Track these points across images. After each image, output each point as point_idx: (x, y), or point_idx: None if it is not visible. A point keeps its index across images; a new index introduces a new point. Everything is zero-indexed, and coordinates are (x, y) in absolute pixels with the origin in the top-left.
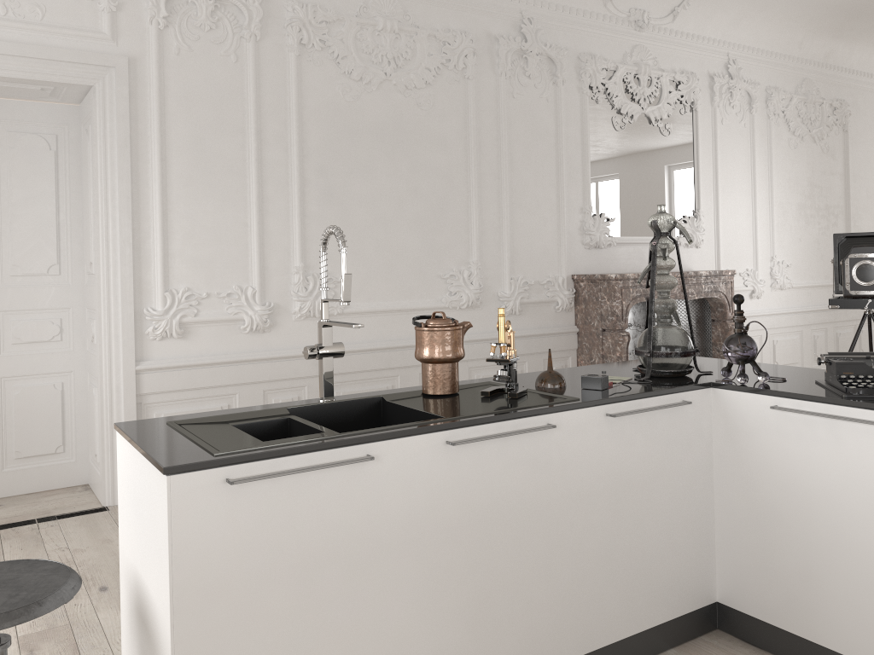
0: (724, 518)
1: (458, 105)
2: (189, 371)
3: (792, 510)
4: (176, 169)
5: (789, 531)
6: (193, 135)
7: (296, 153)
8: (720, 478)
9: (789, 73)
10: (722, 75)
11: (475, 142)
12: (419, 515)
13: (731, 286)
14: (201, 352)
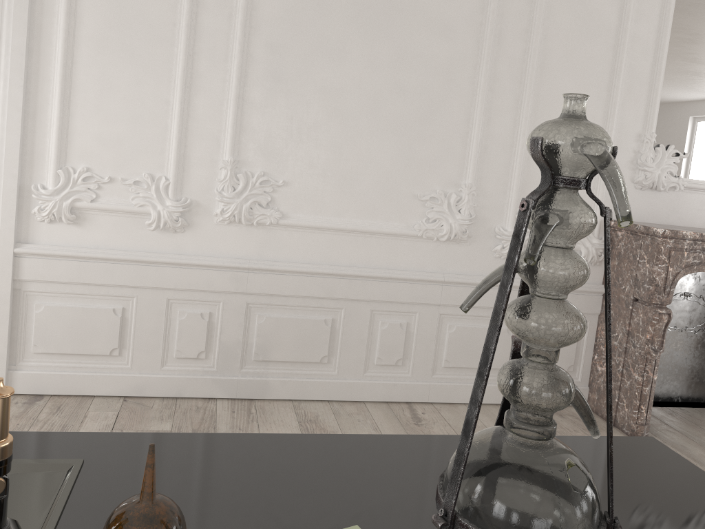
0: None
1: None
2: (78, 263)
3: None
4: (87, 27)
5: None
6: None
7: (240, 21)
8: None
9: None
10: None
11: (493, 32)
12: None
13: None
14: (96, 244)
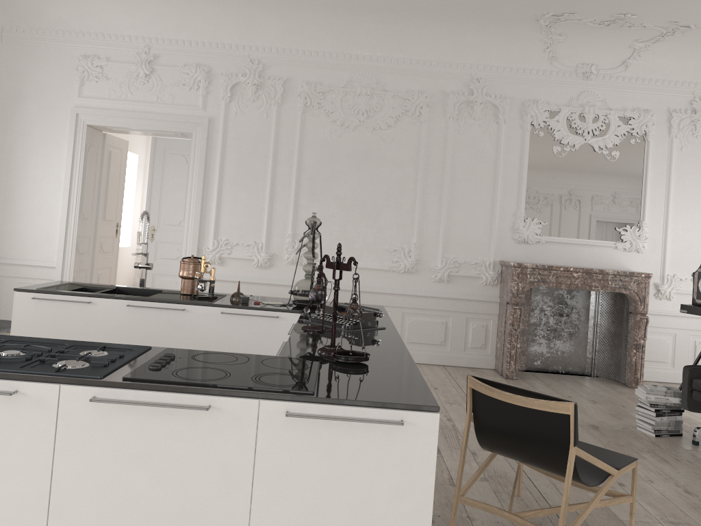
0: None
1: (413, 139)
2: (222, 283)
3: None
4: (228, 175)
5: None
6: (239, 157)
7: (295, 168)
8: None
9: None
10: (686, 110)
11: (423, 164)
12: (112, 332)
13: (644, 286)
14: (230, 274)
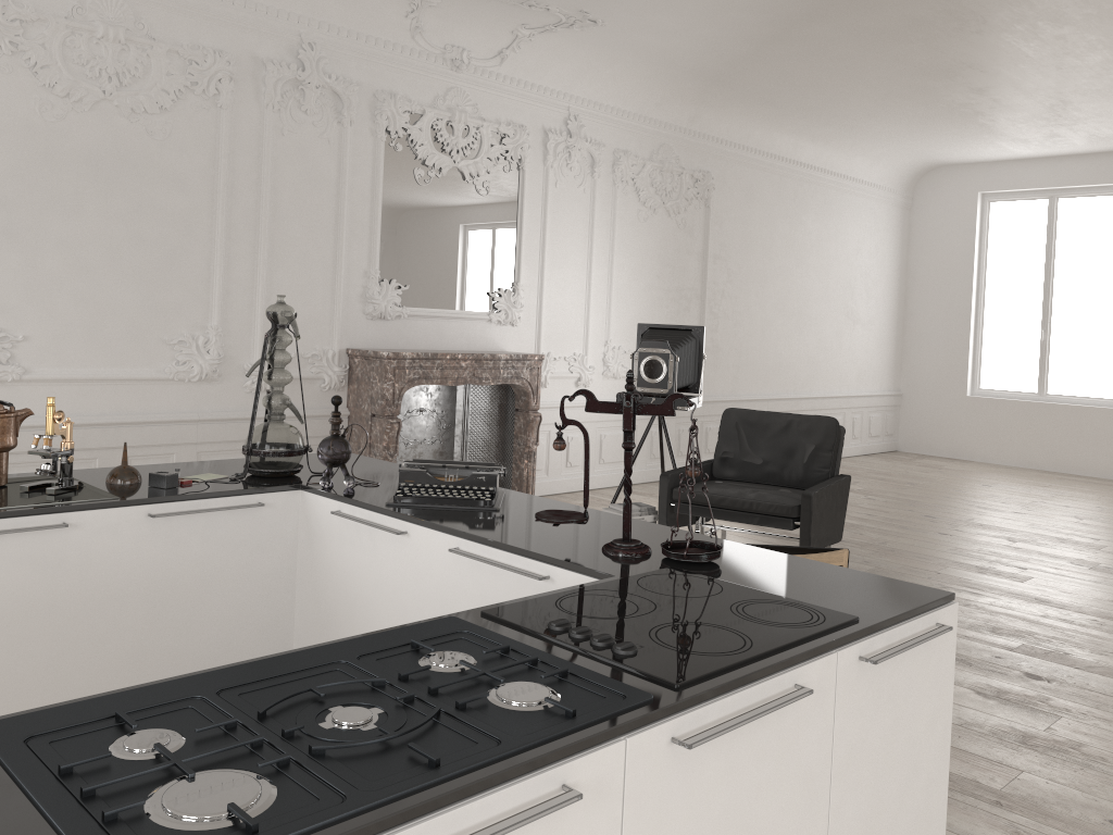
0: (301, 623)
1: (206, 138)
2: None
3: (343, 615)
4: None
5: (340, 636)
6: None
7: None
8: (301, 583)
9: (645, 137)
10: (560, 131)
11: (226, 185)
12: None
13: (537, 373)
14: None
